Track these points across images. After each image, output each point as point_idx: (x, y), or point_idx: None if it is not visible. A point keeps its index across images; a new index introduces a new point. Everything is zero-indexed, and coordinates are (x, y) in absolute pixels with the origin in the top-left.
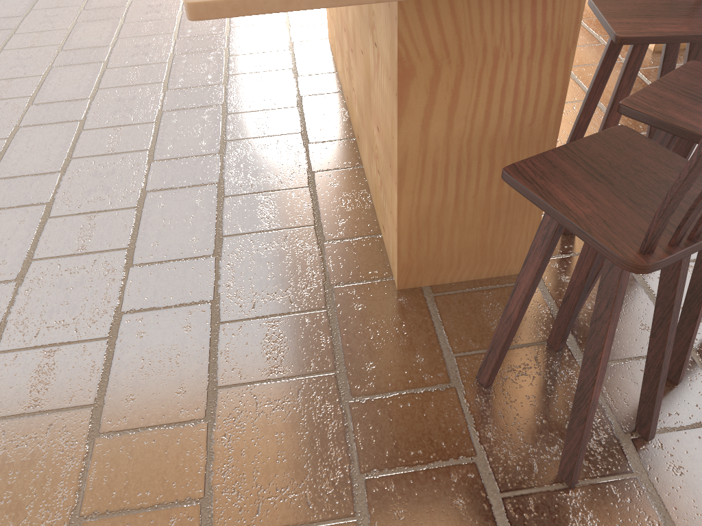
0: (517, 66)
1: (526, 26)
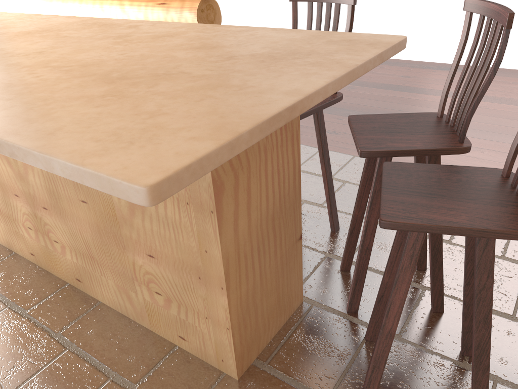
0: (276, 154)
1: None
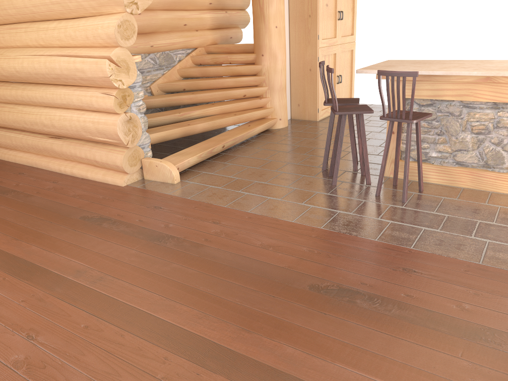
0: None
1: None
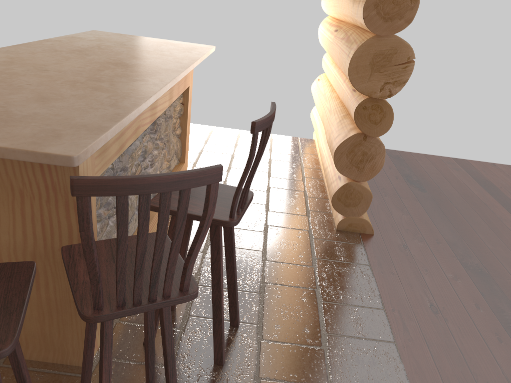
0: (39, 205)
1: (40, 179)
